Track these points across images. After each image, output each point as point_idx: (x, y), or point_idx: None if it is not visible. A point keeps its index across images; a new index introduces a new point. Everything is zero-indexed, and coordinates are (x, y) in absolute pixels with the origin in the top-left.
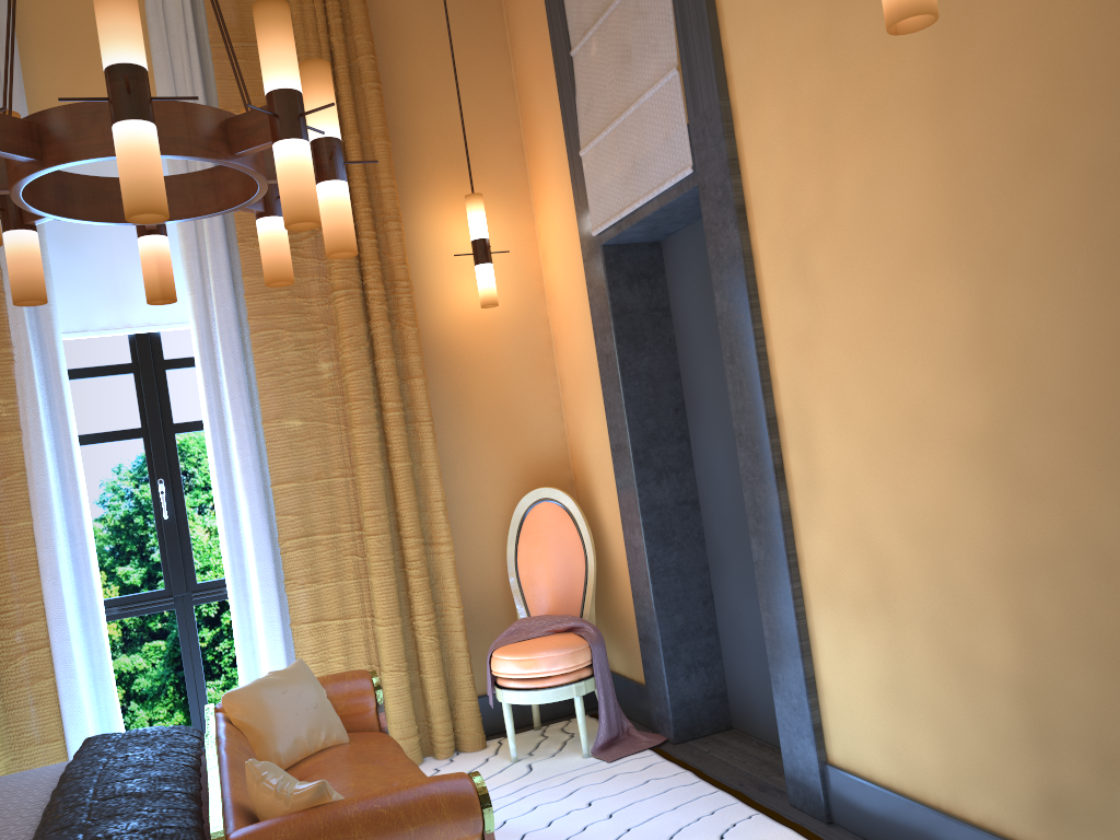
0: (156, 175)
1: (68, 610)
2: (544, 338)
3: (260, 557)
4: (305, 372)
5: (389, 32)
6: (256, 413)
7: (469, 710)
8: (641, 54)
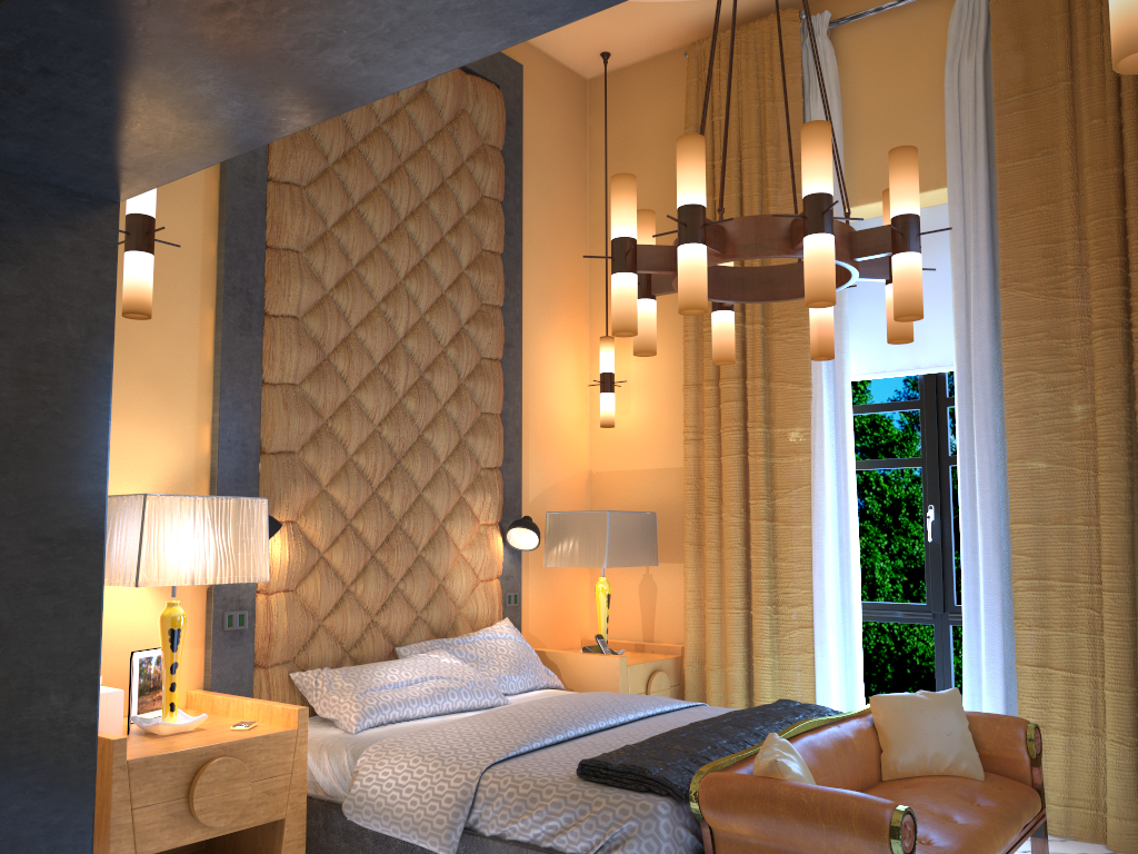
0: (696, 281)
1: (827, 602)
2: None
3: (988, 590)
4: (1055, 414)
5: None
6: (1006, 452)
7: None
8: None
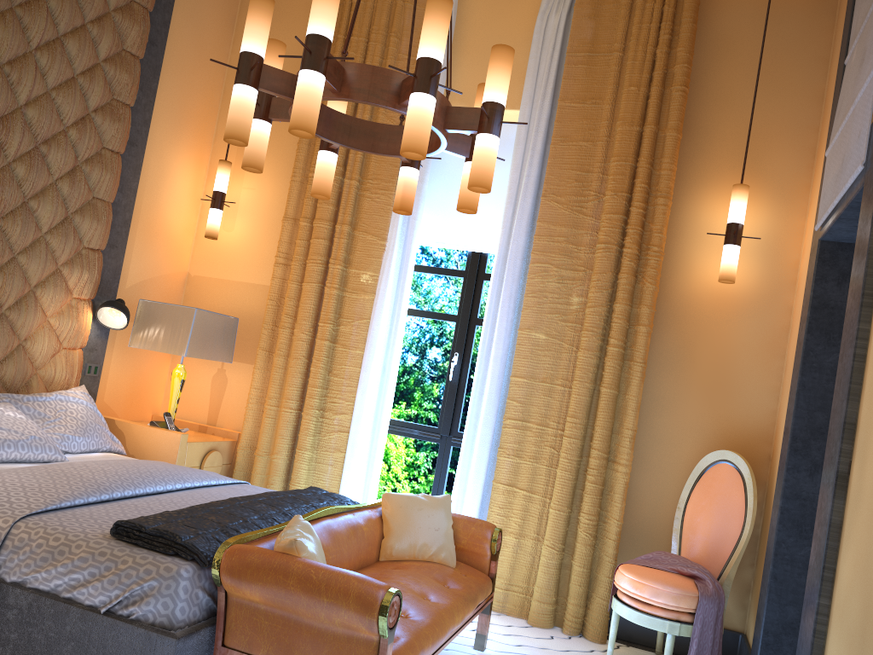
0: (310, 106)
1: (364, 414)
2: (781, 323)
3: (485, 424)
4: (559, 300)
5: (717, 47)
6: (519, 322)
7: (599, 606)
8: (868, 55)
